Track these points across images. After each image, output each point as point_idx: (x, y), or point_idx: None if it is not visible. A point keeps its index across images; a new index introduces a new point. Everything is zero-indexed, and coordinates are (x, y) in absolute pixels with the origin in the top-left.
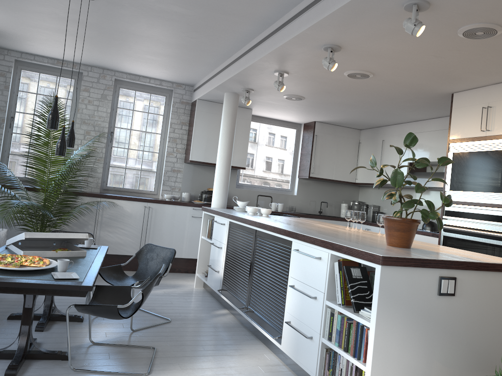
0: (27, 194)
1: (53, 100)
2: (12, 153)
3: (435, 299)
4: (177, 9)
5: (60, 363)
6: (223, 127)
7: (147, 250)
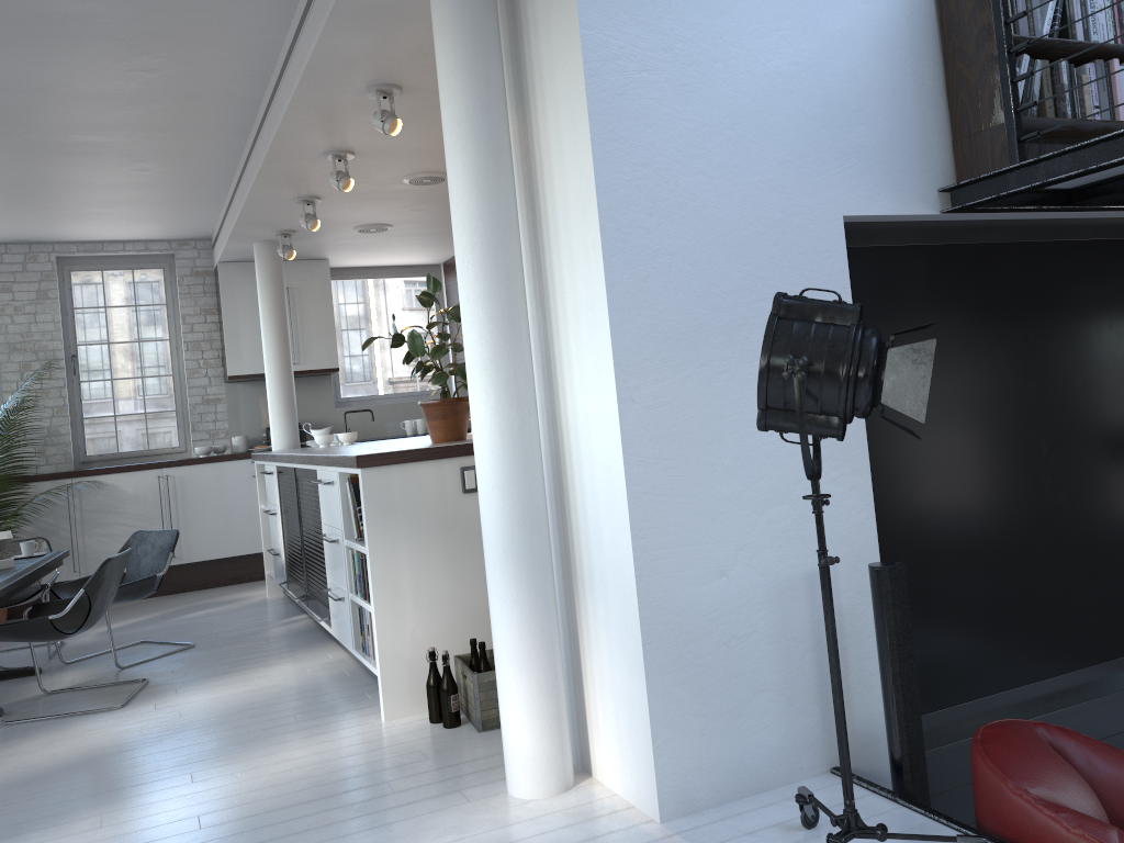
0: None
1: None
2: None
3: (460, 499)
4: (84, 138)
5: None
6: (263, 305)
7: (136, 542)
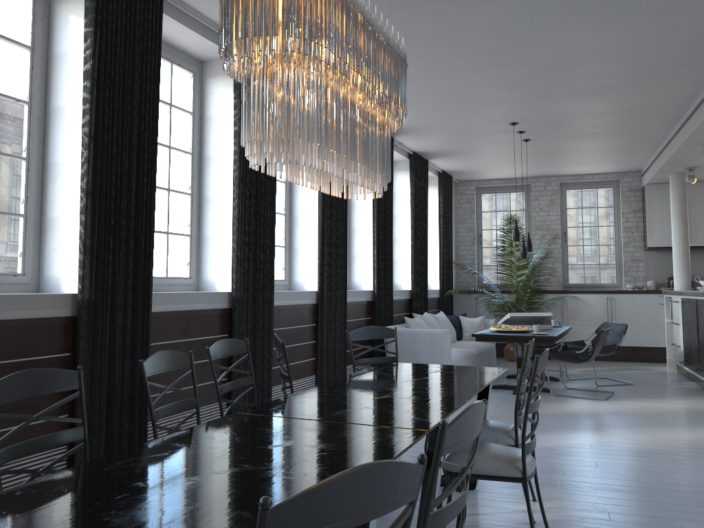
0: (502, 296)
1: (511, 216)
2: (484, 264)
3: None
4: (592, 130)
5: (544, 393)
6: (673, 208)
7: (603, 327)
